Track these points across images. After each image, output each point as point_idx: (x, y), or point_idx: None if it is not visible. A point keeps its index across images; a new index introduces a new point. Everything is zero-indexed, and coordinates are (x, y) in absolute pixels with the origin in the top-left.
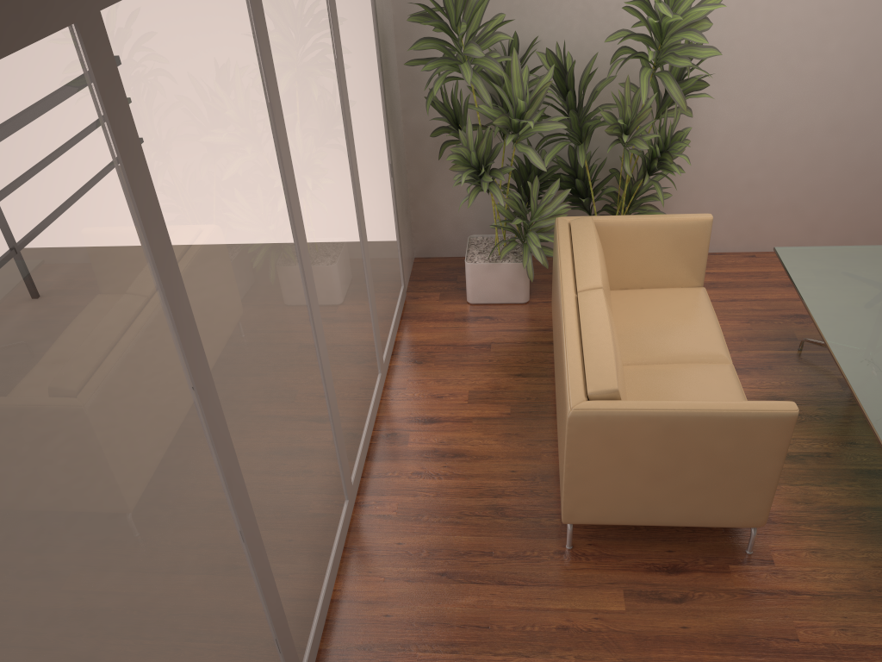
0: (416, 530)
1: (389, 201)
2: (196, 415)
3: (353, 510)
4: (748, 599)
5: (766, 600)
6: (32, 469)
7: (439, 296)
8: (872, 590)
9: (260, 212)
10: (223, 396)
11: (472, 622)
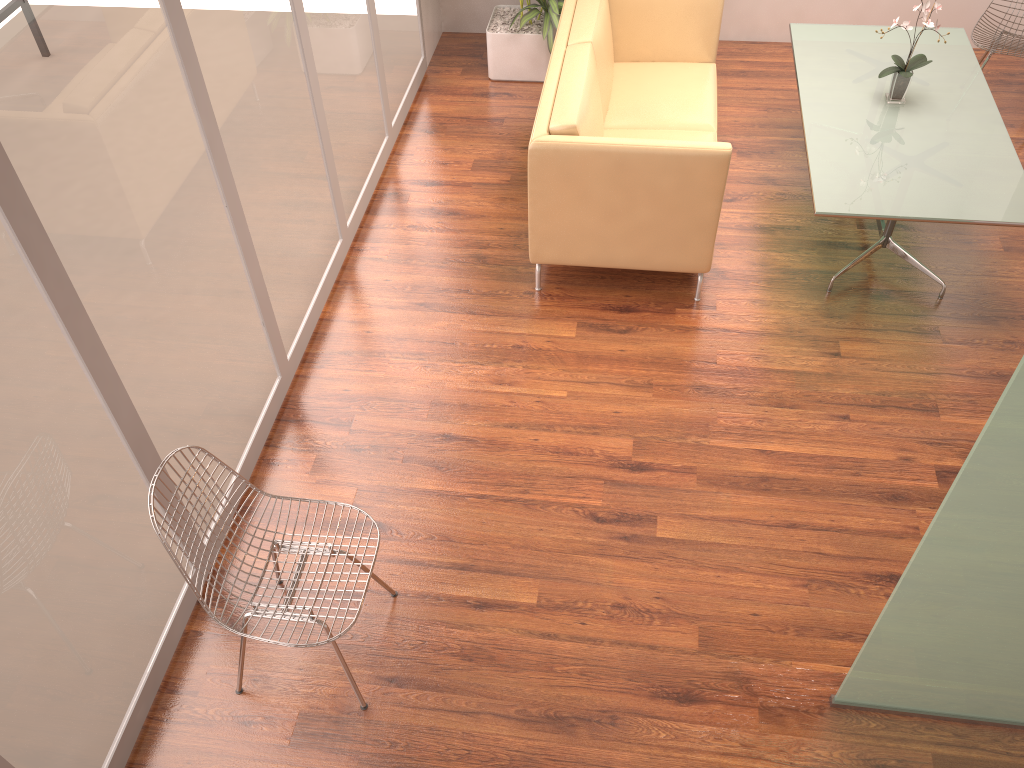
0: (403, 271)
1: None
2: (180, 73)
3: (348, 253)
4: (683, 333)
5: (699, 335)
6: (52, 46)
7: (461, 72)
8: (794, 331)
9: None
10: (205, 70)
11: (440, 340)
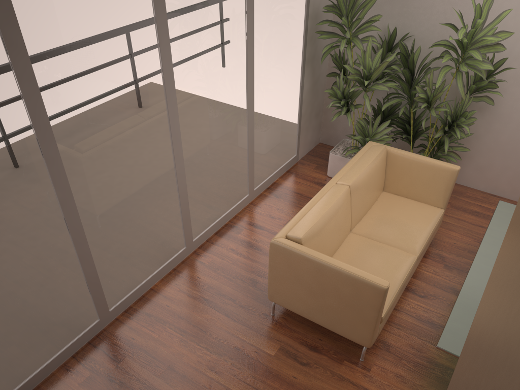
0: (210, 275)
1: (293, 106)
2: (42, 168)
3: (190, 254)
4: (339, 381)
5: (348, 386)
6: None
7: (315, 167)
8: None
9: (132, 89)
10: (69, 166)
11: (200, 326)
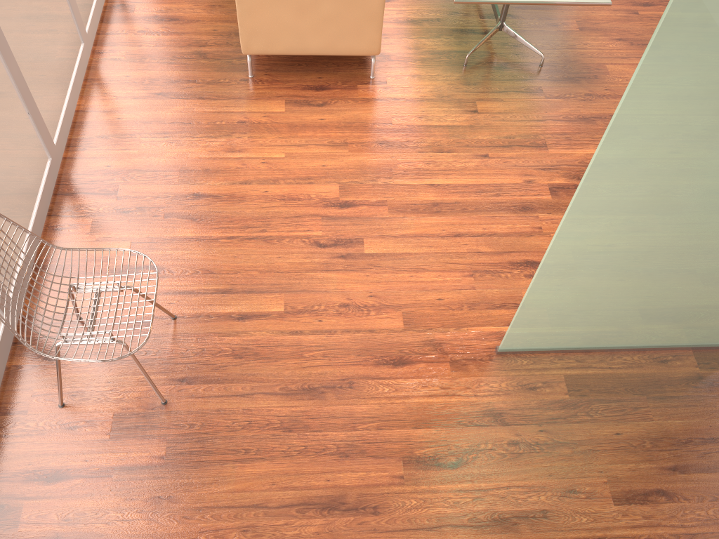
0: (140, 68)
1: None
2: None
3: (91, 56)
4: (365, 103)
5: (377, 104)
6: None
7: None
8: (444, 97)
9: None
10: None
11: (179, 121)
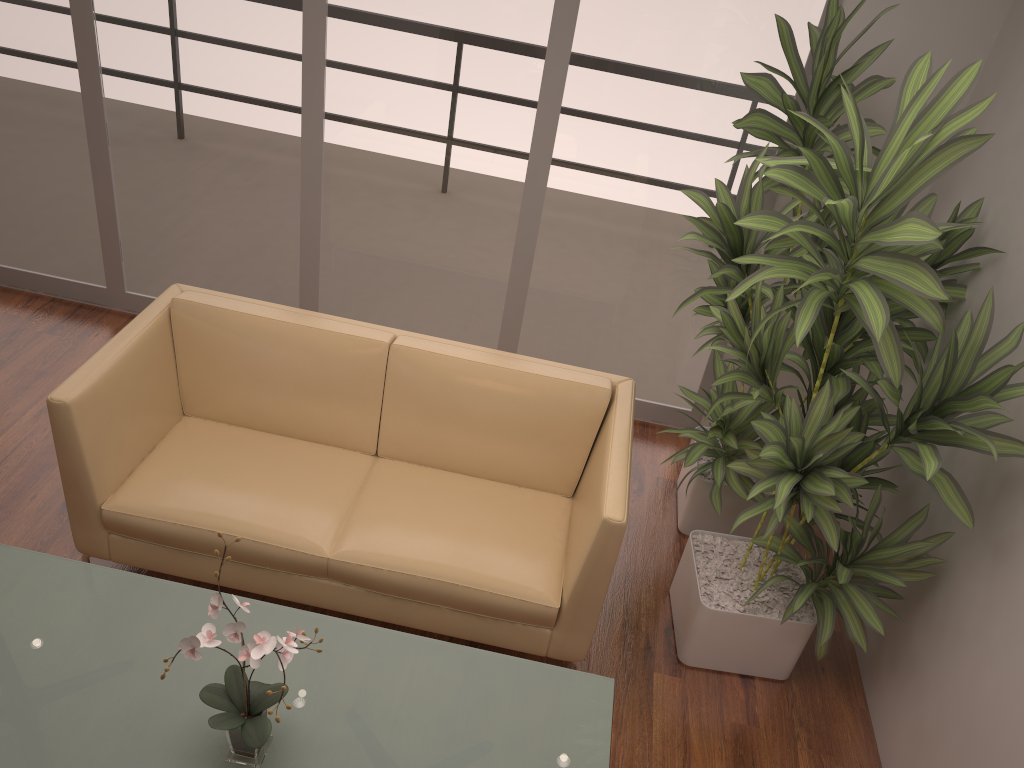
0: None
1: (700, 283)
2: None
3: None
4: None
5: None
6: None
7: None
8: None
9: None
10: (103, 19)
11: None
